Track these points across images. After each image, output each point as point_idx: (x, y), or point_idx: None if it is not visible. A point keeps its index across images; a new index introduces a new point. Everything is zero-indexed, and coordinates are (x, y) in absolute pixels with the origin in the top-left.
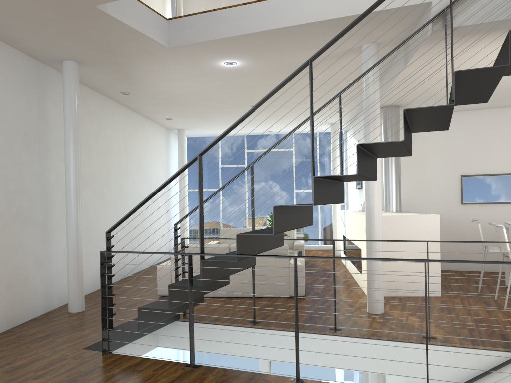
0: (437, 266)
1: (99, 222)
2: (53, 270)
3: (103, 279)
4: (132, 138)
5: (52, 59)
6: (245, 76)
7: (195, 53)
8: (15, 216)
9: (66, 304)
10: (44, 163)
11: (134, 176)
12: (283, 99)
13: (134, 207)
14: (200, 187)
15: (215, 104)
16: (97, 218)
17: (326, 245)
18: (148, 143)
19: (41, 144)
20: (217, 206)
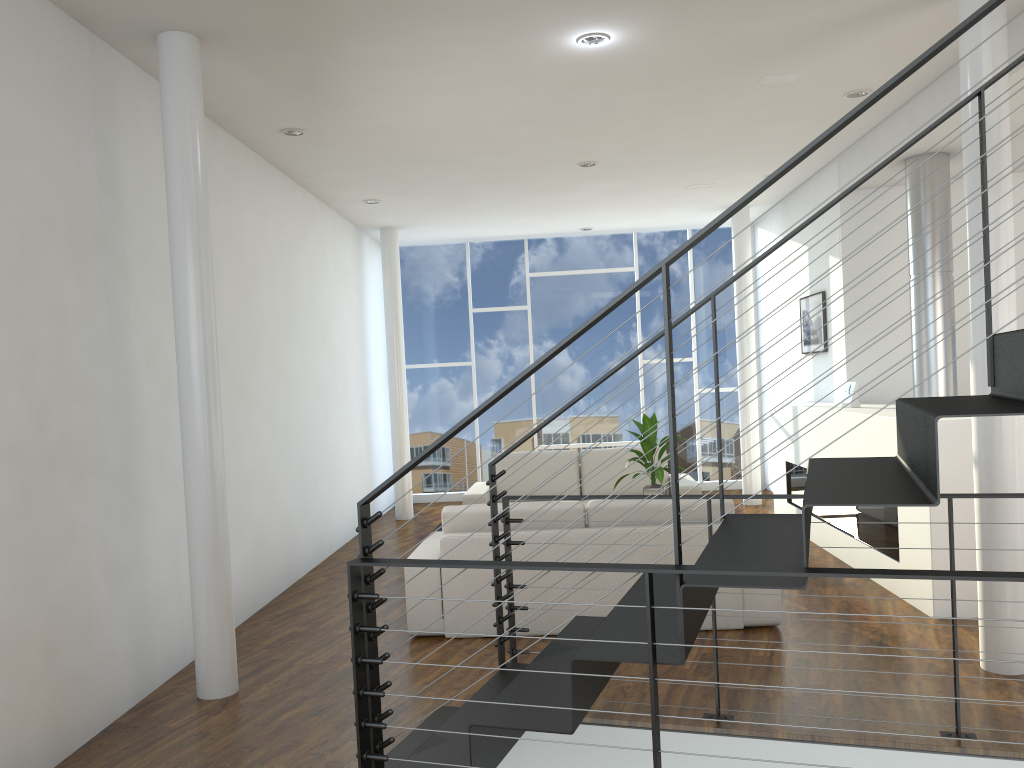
0: None
1: (241, 453)
2: (150, 587)
3: (357, 644)
4: (297, 247)
5: (132, 26)
6: (611, 79)
7: (521, 4)
8: (54, 456)
9: (182, 673)
10: (117, 309)
11: (304, 338)
12: (663, 145)
13: (451, 429)
14: (671, 364)
15: (497, 161)
16: (235, 444)
17: (713, 481)
18: (325, 261)
19: (108, 259)
20: (467, 402)
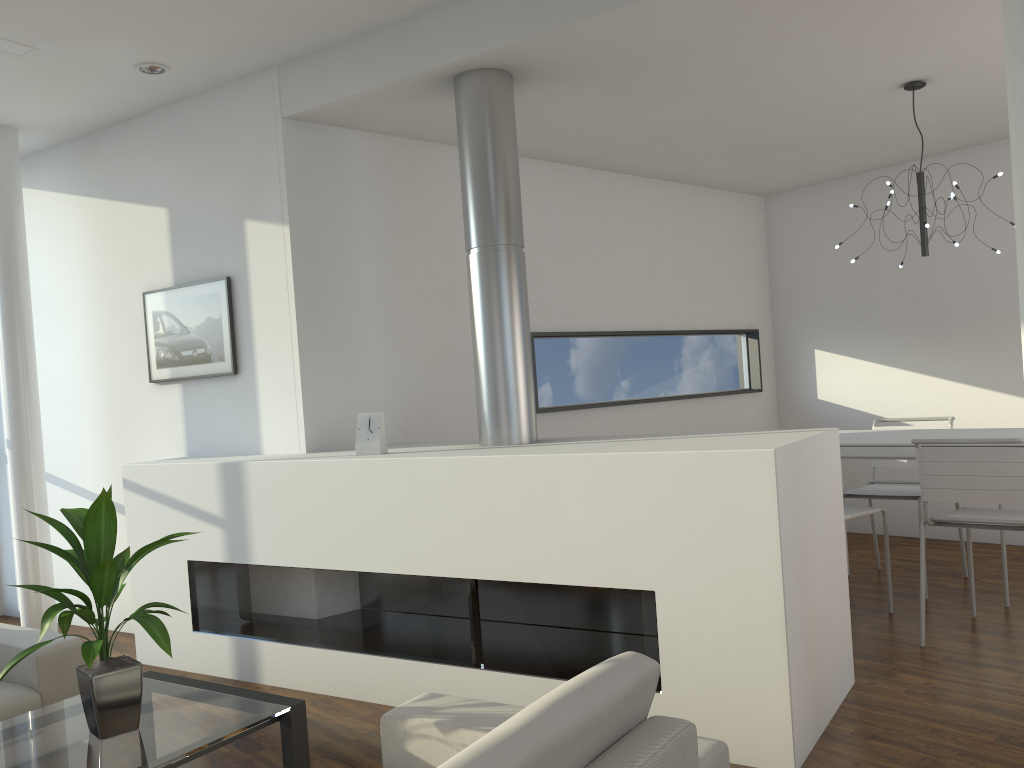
0: (847, 589)
1: None
2: None
3: None
4: None
5: None
6: None
7: None
8: None
9: None
10: None
11: None
12: None
13: None
14: None
15: None
16: None
17: None
18: None
19: None
20: None
